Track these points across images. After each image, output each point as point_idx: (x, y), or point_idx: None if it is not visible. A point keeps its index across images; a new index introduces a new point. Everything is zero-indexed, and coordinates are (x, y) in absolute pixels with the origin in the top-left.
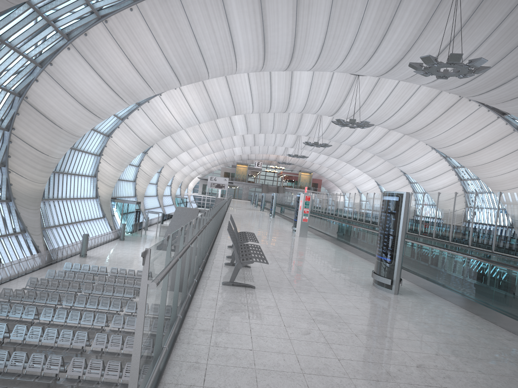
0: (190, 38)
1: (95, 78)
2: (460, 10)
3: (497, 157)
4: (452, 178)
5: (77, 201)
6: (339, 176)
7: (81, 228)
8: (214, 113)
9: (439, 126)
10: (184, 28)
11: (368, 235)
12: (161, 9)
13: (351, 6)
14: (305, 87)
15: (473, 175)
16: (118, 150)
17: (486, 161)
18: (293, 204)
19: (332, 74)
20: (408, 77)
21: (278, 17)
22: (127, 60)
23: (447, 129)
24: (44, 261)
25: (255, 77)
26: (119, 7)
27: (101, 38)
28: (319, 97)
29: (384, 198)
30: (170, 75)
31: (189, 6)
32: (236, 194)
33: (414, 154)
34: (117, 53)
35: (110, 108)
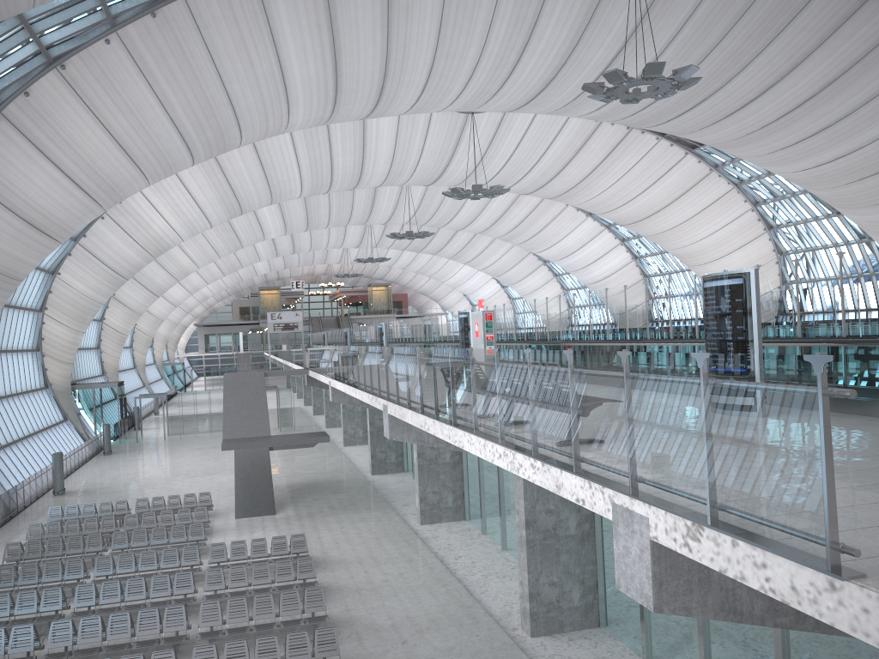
0: (213, 81)
1: (48, 169)
2: None
3: (691, 215)
4: (623, 257)
5: (19, 399)
6: (436, 282)
7: (36, 445)
8: (236, 207)
9: (601, 178)
10: (202, 65)
11: None
12: (160, 36)
13: (473, 3)
14: (388, 142)
15: (654, 247)
16: (73, 295)
17: (676, 223)
18: (404, 338)
19: (430, 115)
20: (560, 107)
21: (359, 32)
22: (104, 132)
23: (614, 181)
24: (0, 515)
25: (302, 135)
26: (85, 39)
27: (56, 98)
28: (412, 157)
29: (712, 285)
30: (178, 149)
31: (209, 27)
32: (266, 342)
33: (560, 228)
34: (86, 121)
35: (75, 220)
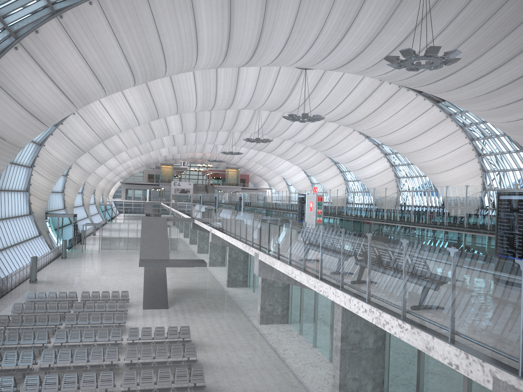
0: (153, 34)
1: (45, 81)
2: (429, 4)
3: (431, 143)
4: (385, 164)
5: (13, 221)
6: (267, 169)
7: (21, 250)
8: (155, 114)
9: (379, 116)
10: (148, 23)
11: (419, 233)
12: (124, 2)
13: None
14: (252, 82)
15: (404, 160)
16: (51, 159)
17: (421, 147)
18: (252, 203)
19: (279, 68)
20: (362, 70)
21: (247, 11)
22: (82, 60)
23: (387, 118)
24: None
25: (200, 73)
26: (76, 0)
27: (55, 36)
28: (265, 93)
29: (507, 198)
30: (127, 75)
31: None
32: (161, 196)
33: (348, 144)
34: (72, 52)
35: (58, 114)
